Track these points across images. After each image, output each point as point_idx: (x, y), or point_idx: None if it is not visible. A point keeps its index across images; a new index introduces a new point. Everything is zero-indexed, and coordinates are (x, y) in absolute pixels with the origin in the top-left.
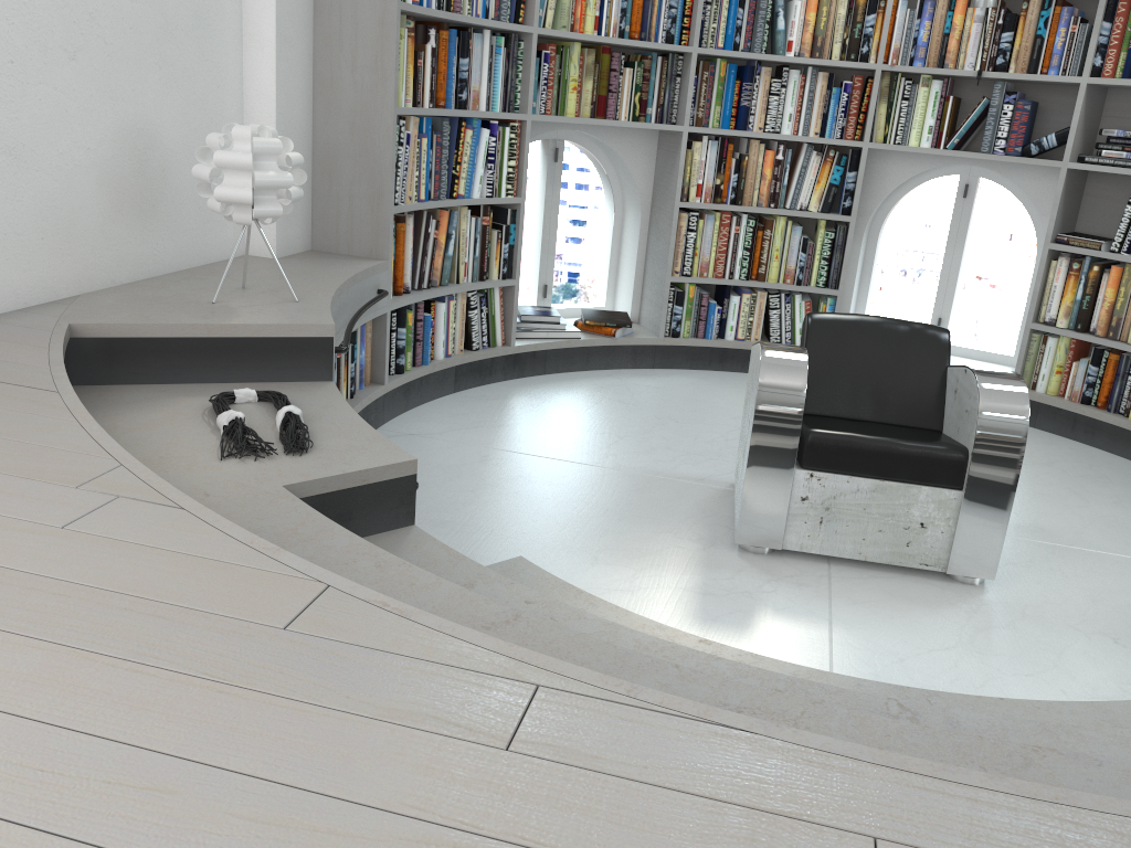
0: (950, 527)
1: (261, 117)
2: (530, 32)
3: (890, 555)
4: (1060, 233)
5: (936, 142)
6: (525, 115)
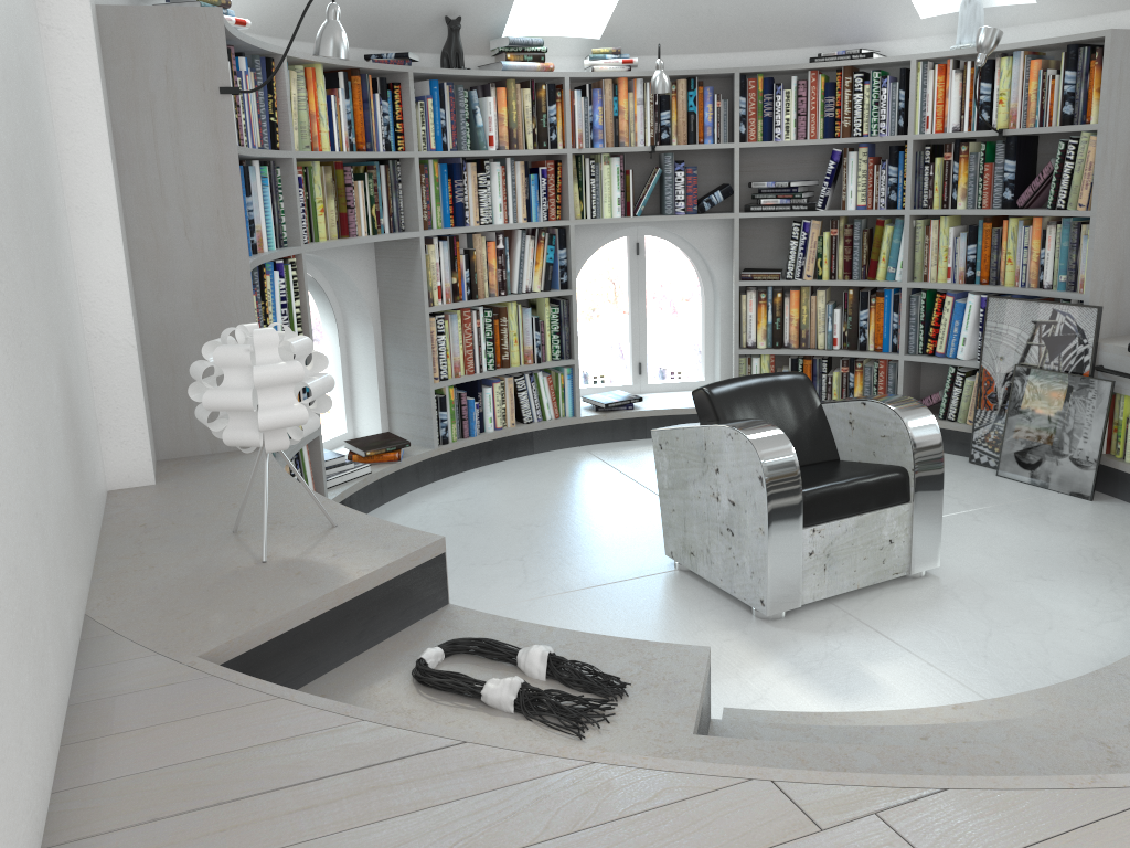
0: (907, 535)
1: (108, 310)
2: (291, 157)
3: (873, 576)
4: (742, 271)
5: (624, 211)
6: (300, 248)
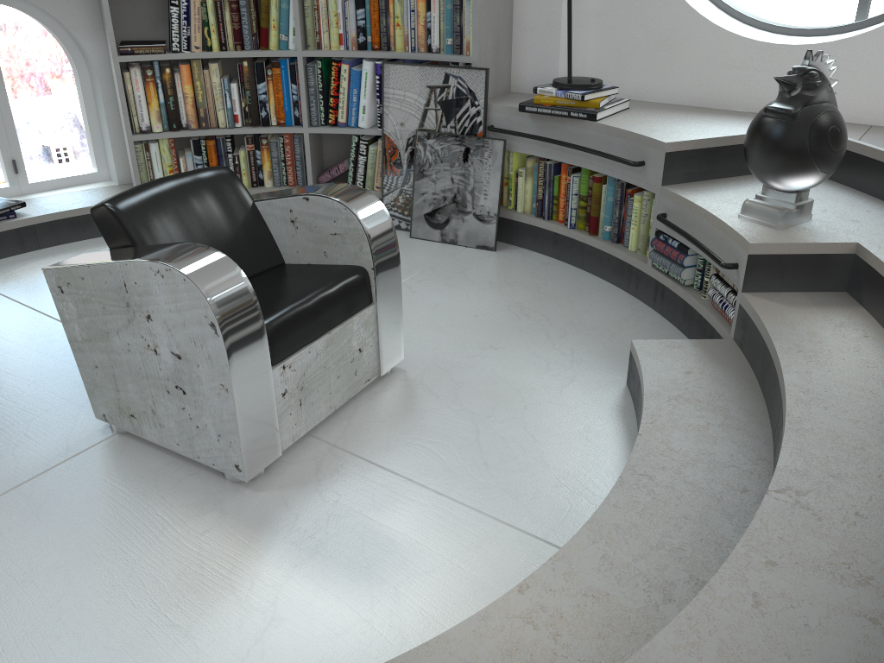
0: (375, 338)
1: None
2: None
3: (348, 391)
4: (119, 45)
5: None
6: None
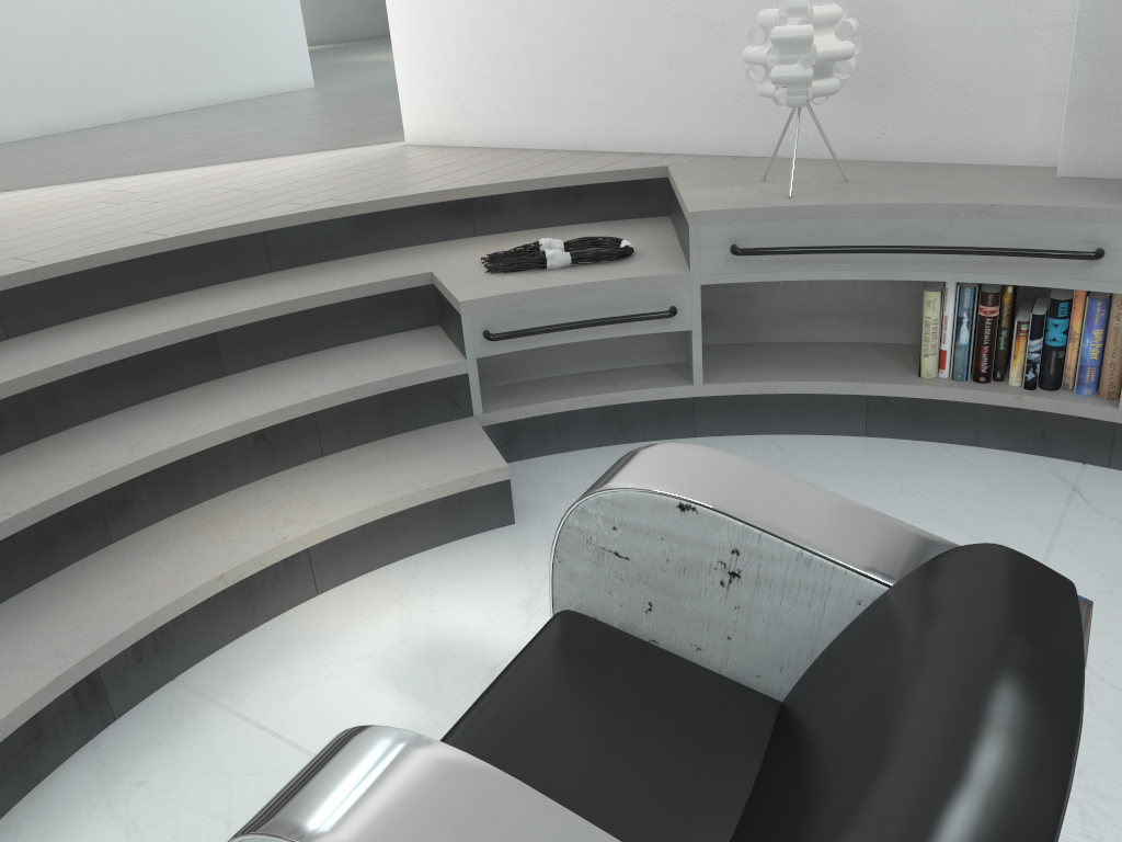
0: None
1: None
2: None
3: None
4: None
5: None
6: None
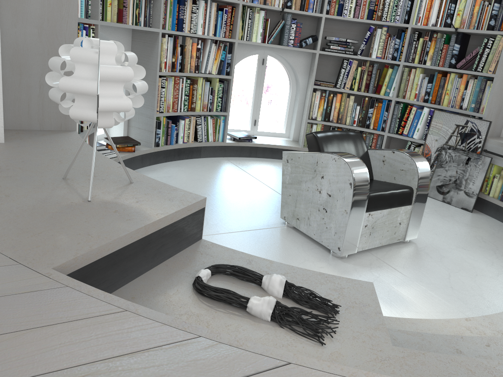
0: (407, 221)
1: None
2: None
3: (389, 240)
4: (315, 81)
5: (263, 40)
6: (98, 21)
